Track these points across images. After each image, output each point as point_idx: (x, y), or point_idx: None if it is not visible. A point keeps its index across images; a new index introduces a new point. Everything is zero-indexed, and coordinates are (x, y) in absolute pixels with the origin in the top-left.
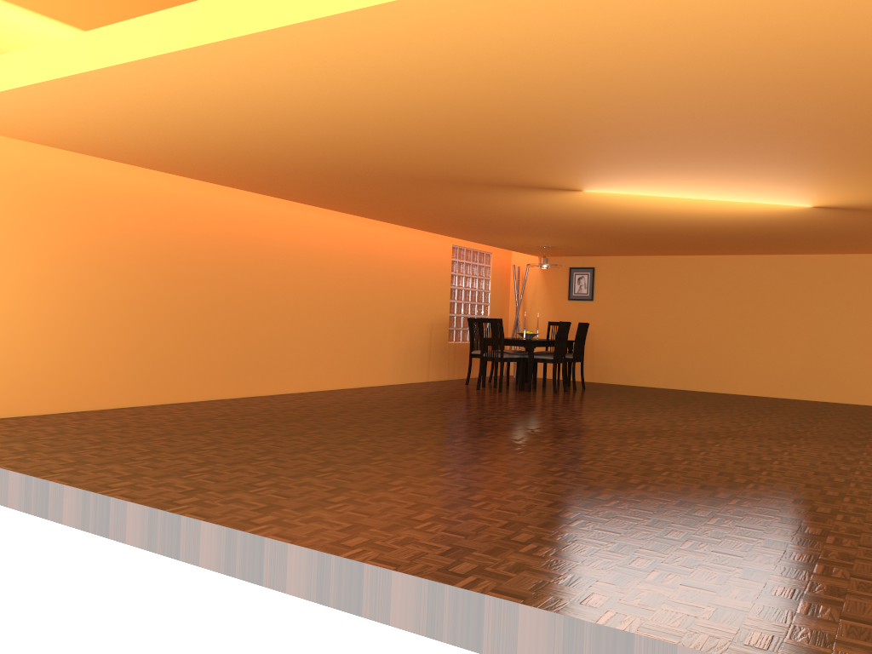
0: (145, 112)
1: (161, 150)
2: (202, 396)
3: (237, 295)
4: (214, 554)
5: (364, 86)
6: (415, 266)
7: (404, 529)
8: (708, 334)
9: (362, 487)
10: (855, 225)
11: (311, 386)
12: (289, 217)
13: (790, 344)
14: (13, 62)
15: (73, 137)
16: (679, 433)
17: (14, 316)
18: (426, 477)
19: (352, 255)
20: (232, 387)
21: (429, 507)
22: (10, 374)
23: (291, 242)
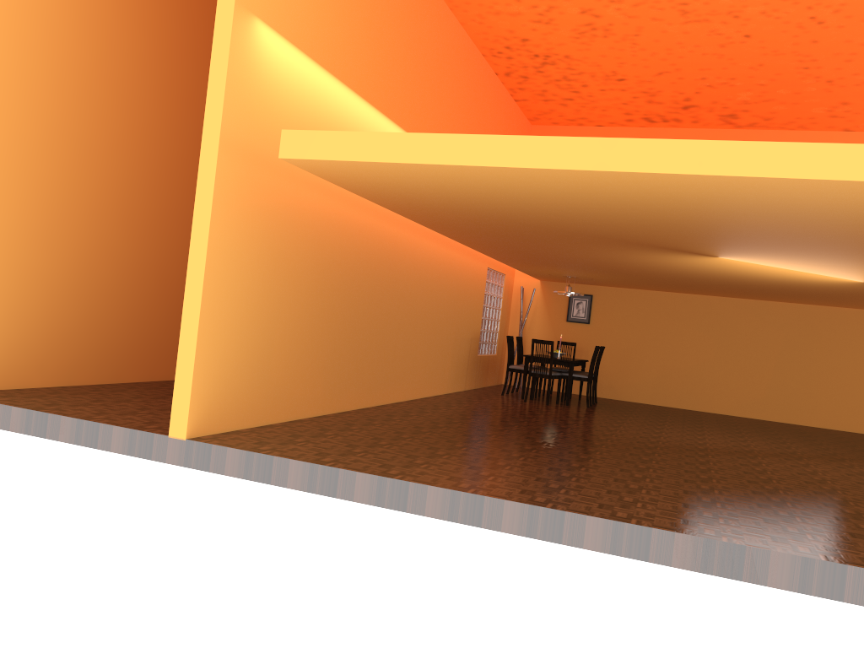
0: (512, 187)
1: (439, 200)
2: (356, 405)
3: (381, 313)
4: (688, 557)
5: (741, 202)
6: (468, 286)
7: (805, 538)
8: (690, 360)
9: (696, 503)
10: (863, 292)
11: (409, 395)
12: (412, 243)
13: (758, 374)
14: (449, 142)
15: (387, 186)
16: (765, 454)
17: (272, 333)
18: (711, 494)
19: (439, 276)
20: (371, 397)
21: (776, 520)
22: (265, 386)
23: (411, 265)
